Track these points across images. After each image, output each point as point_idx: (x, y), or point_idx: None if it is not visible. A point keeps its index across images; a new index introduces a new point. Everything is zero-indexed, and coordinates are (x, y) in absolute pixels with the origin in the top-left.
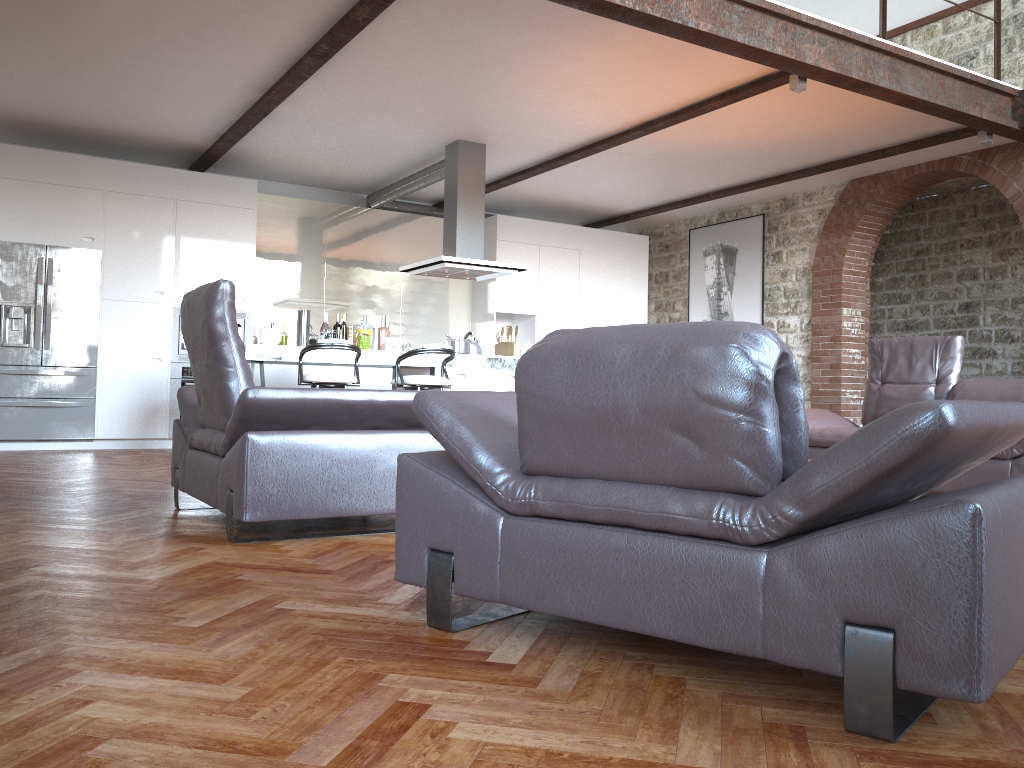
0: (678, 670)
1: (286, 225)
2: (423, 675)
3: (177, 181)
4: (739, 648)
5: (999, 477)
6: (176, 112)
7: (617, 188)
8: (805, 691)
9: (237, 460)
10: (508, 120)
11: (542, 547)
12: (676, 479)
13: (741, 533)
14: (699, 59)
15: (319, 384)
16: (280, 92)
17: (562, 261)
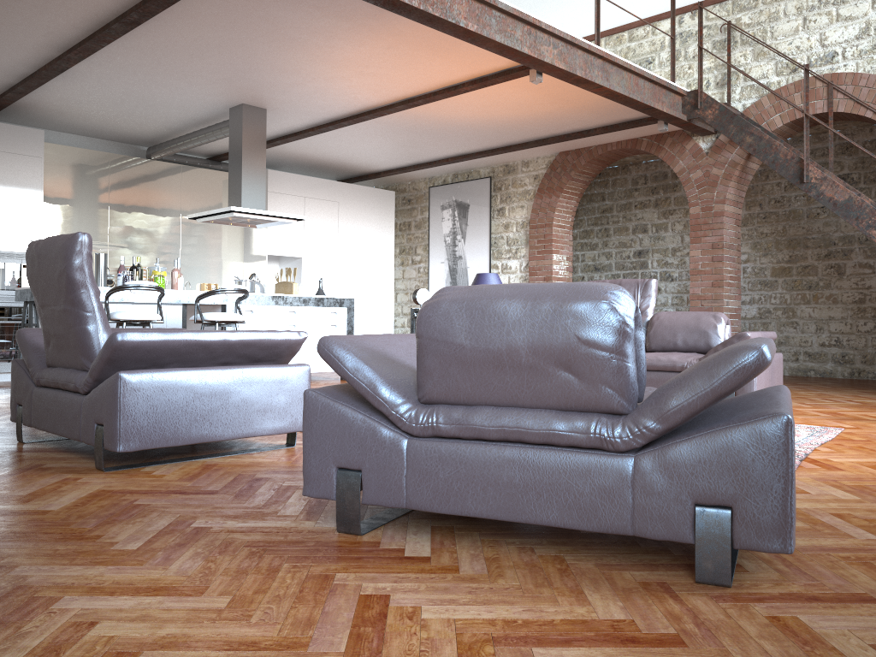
0: (553, 550)
1: (70, 173)
2: (364, 572)
3: None
4: (614, 529)
5: None
6: None
7: (373, 151)
8: (650, 557)
9: (108, 397)
10: (290, 90)
11: (445, 461)
12: (558, 404)
13: (614, 443)
14: (460, 51)
15: (126, 322)
16: (82, 52)
17: (324, 211)
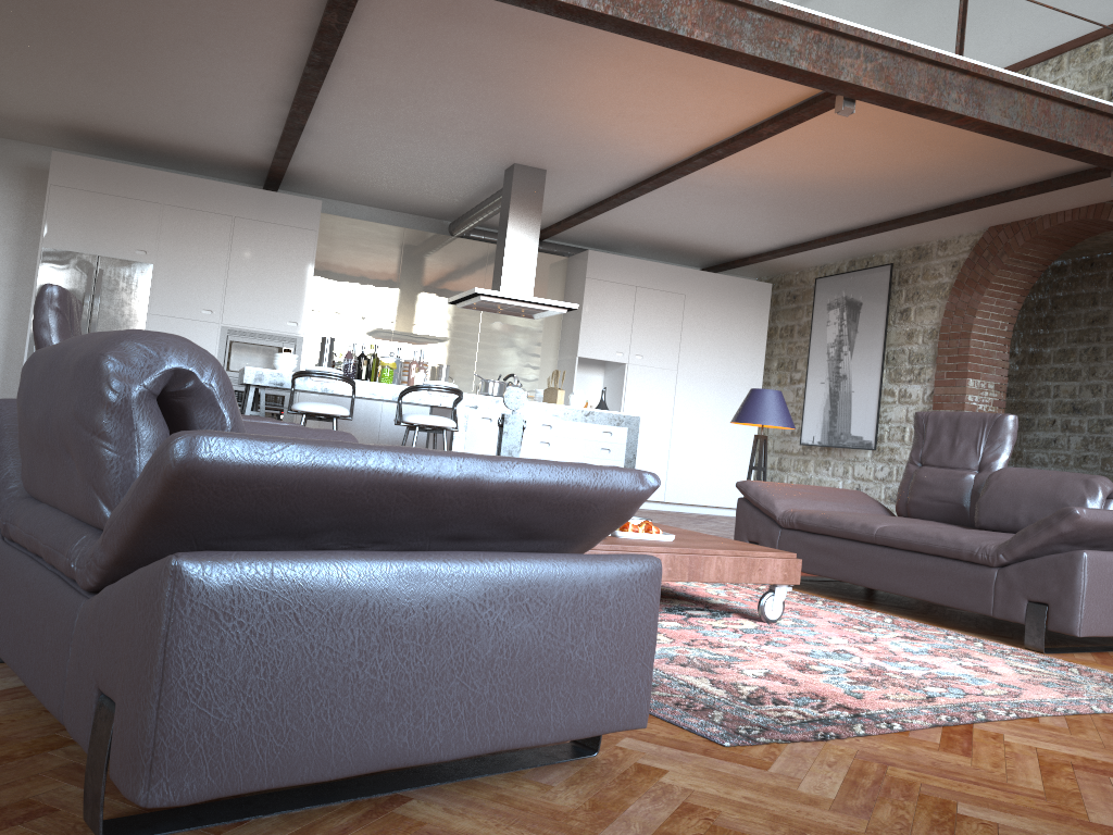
0: None
1: (358, 249)
2: None
3: (237, 198)
4: (54, 710)
5: (982, 588)
6: (220, 125)
7: (718, 226)
8: None
9: None
10: (555, 142)
11: (1, 576)
12: (71, 509)
13: (76, 575)
14: (726, 75)
15: (307, 414)
16: (301, 105)
17: (662, 305)
